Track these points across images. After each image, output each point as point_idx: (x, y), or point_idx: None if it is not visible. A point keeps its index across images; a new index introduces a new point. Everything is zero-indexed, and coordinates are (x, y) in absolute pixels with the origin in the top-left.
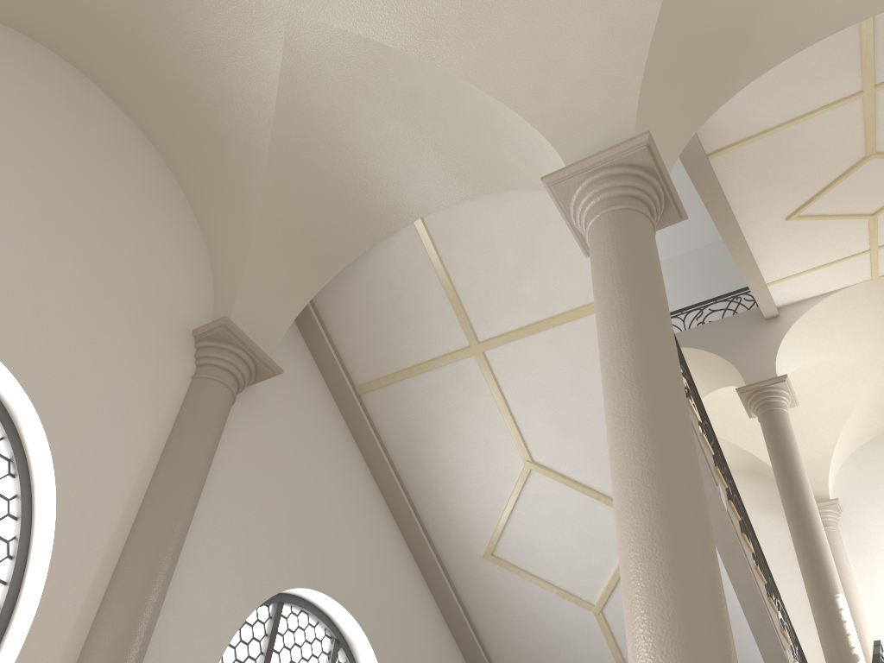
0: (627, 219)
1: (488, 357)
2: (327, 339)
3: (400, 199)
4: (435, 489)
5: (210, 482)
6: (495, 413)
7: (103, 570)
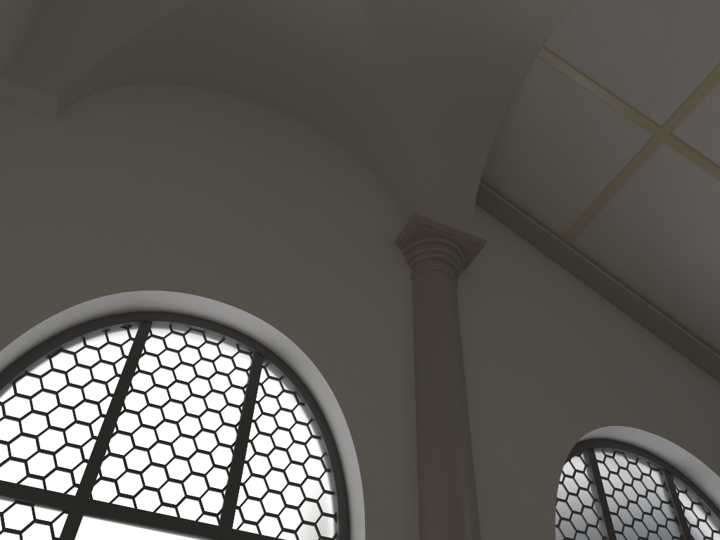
0: None
1: (678, 136)
2: (515, 208)
3: (513, 40)
4: (691, 295)
5: (468, 357)
6: (715, 187)
7: (407, 456)
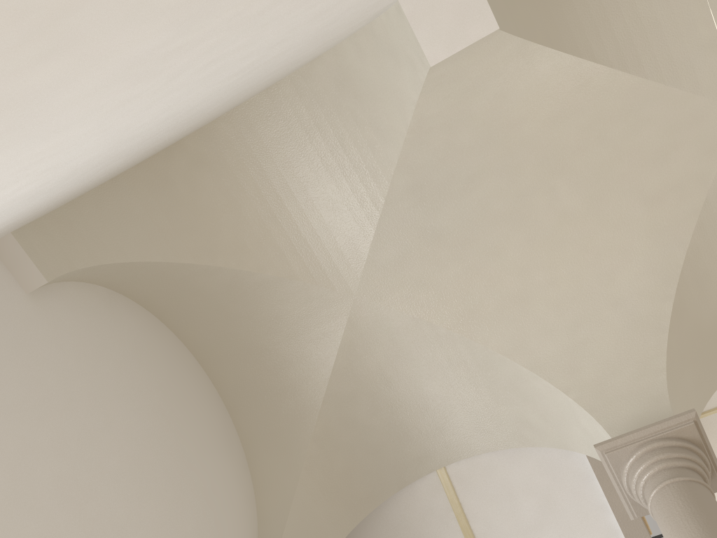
0: (694, 491)
1: None
2: None
3: (427, 449)
4: None
5: None
6: None
7: None
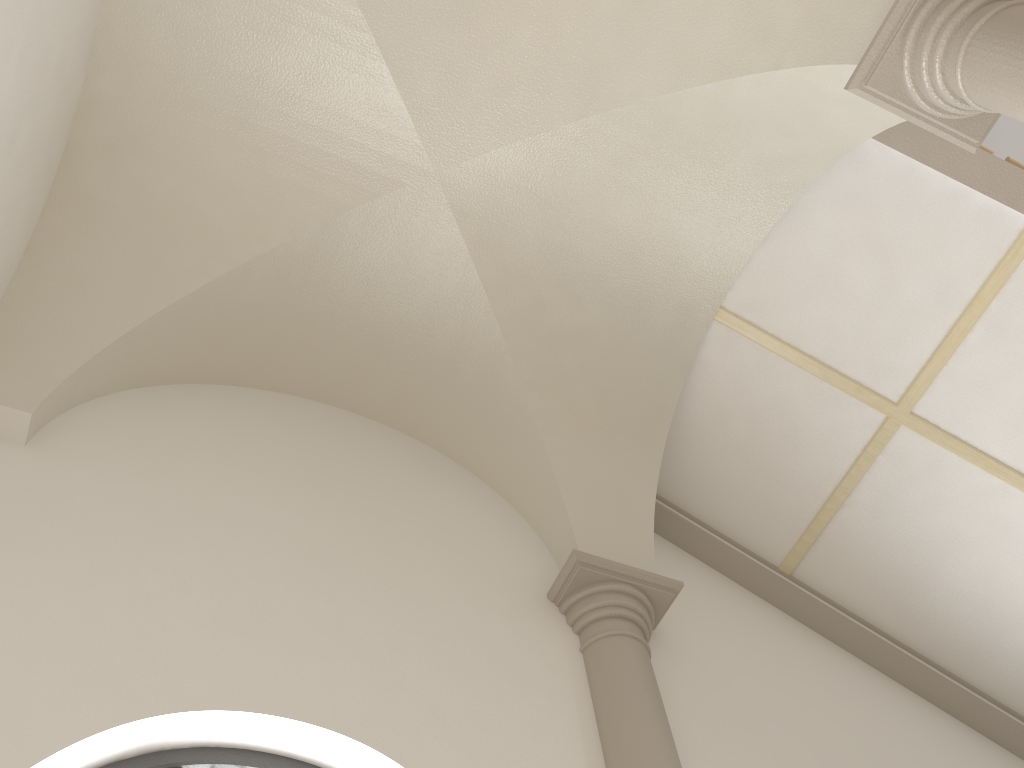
0: (1009, 18)
1: (922, 415)
2: (705, 529)
3: (681, 301)
4: (978, 640)
5: None
6: (984, 481)
7: None
